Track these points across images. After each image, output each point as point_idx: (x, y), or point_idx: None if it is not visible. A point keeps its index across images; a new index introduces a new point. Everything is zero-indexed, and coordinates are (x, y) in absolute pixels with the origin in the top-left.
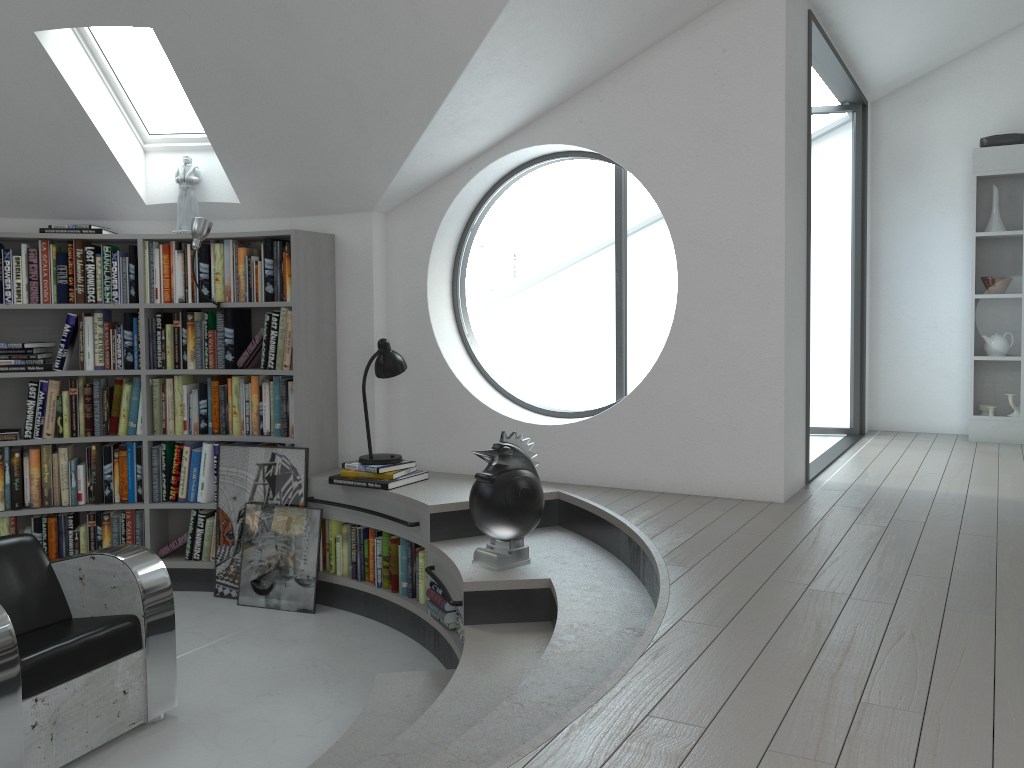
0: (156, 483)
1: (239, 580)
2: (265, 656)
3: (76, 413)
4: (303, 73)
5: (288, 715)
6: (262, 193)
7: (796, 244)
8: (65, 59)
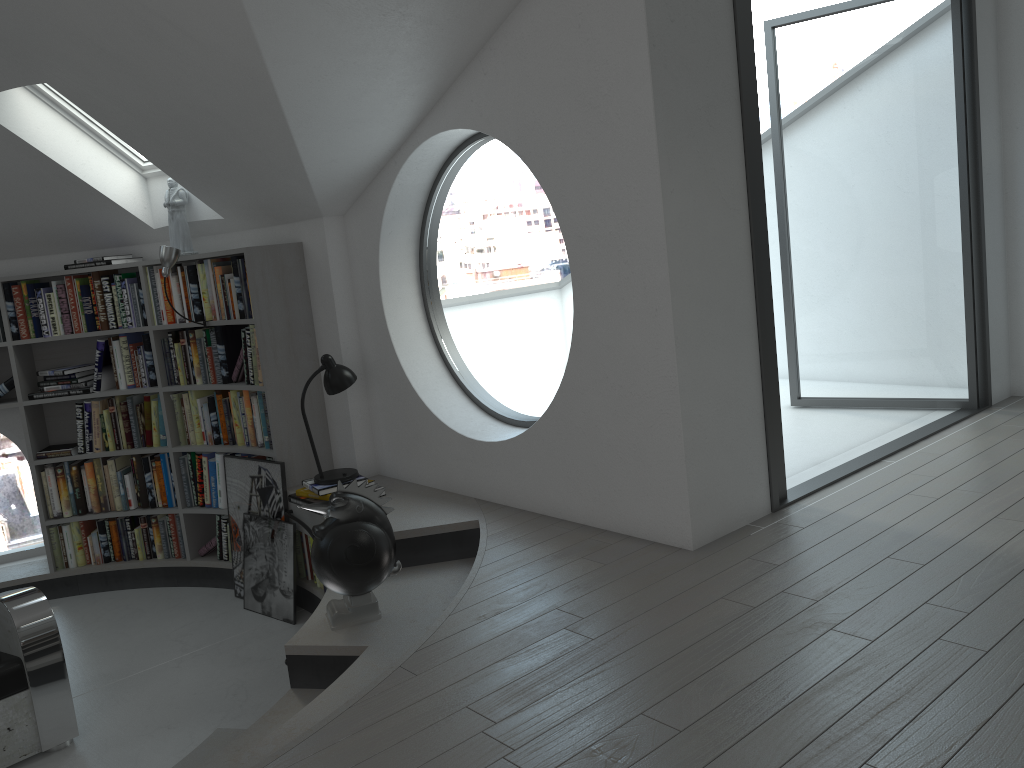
0: (186, 490)
1: (243, 586)
2: (208, 677)
3: (116, 429)
4: (169, 105)
5: (158, 756)
6: (233, 208)
7: (709, 225)
8: (17, 118)
